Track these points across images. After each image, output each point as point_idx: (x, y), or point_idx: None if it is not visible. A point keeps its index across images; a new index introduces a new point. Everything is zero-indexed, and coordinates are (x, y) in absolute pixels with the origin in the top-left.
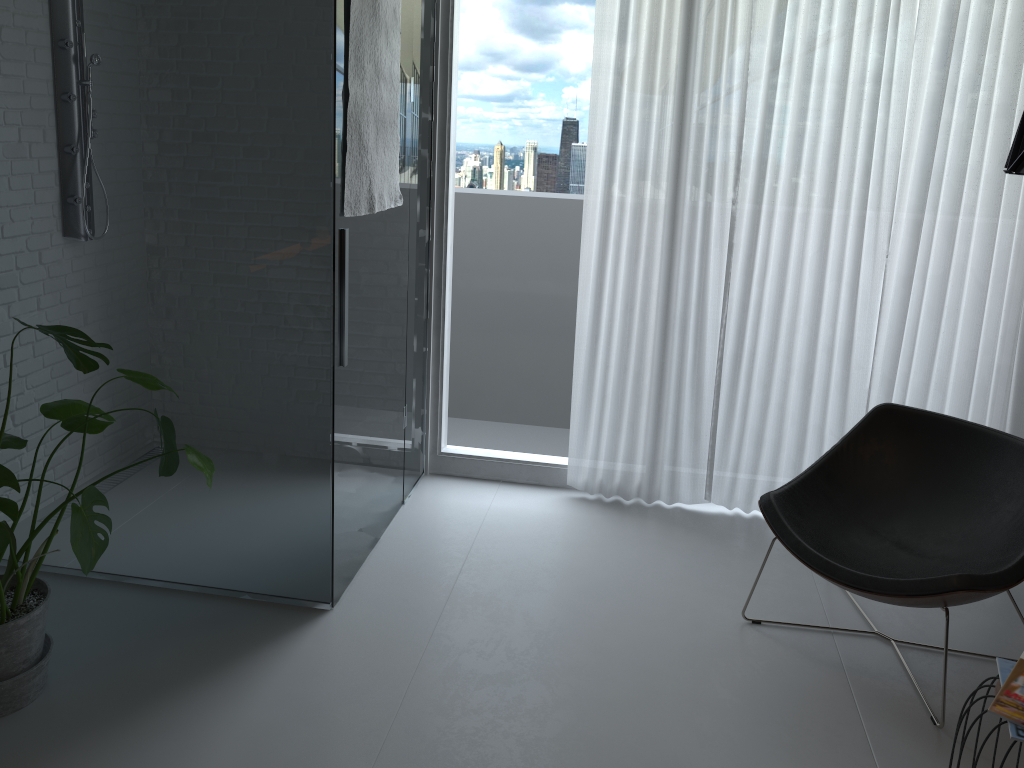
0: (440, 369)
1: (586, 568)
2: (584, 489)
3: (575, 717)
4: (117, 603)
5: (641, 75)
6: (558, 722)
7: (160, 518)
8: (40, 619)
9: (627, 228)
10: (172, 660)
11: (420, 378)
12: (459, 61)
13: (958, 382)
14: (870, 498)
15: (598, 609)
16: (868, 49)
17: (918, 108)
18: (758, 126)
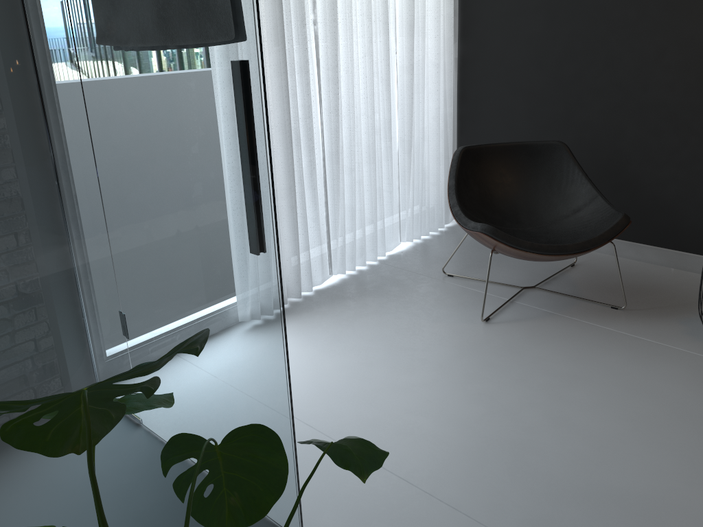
0: None
1: (364, 358)
2: None
3: (567, 437)
4: None
5: None
6: (571, 448)
7: None
8: None
9: None
10: None
11: None
12: None
13: (429, 132)
14: (484, 210)
15: (427, 374)
16: None
17: None
18: None
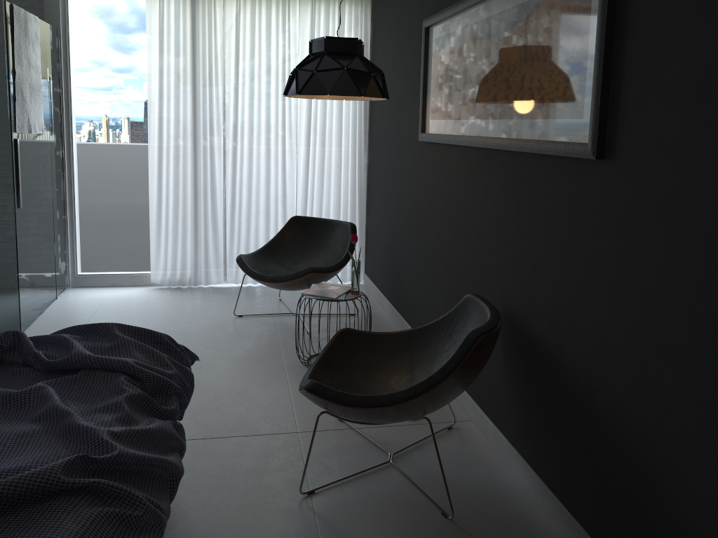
0: (74, 228)
1: (160, 309)
2: (161, 284)
3: None
4: None
5: (173, 69)
6: None
7: None
8: None
9: (172, 146)
10: None
11: (62, 231)
12: (74, 61)
13: (334, 210)
14: (289, 257)
15: (164, 320)
16: (278, 58)
17: None
18: (232, 94)
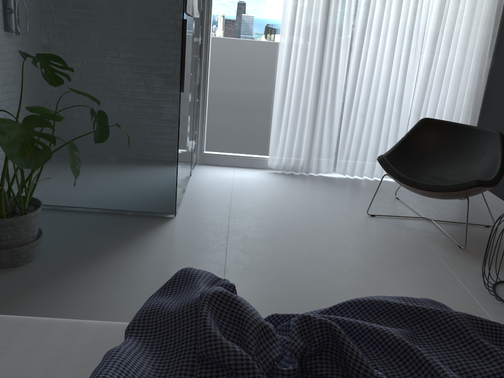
0: (204, 111)
1: (289, 198)
2: (276, 168)
3: (309, 252)
4: (61, 218)
5: None
6: (302, 255)
7: (81, 174)
8: (39, 215)
9: (301, 39)
10: (103, 239)
11: (196, 114)
12: None
13: (447, 113)
14: (420, 159)
15: (301, 213)
16: None
17: None
18: None
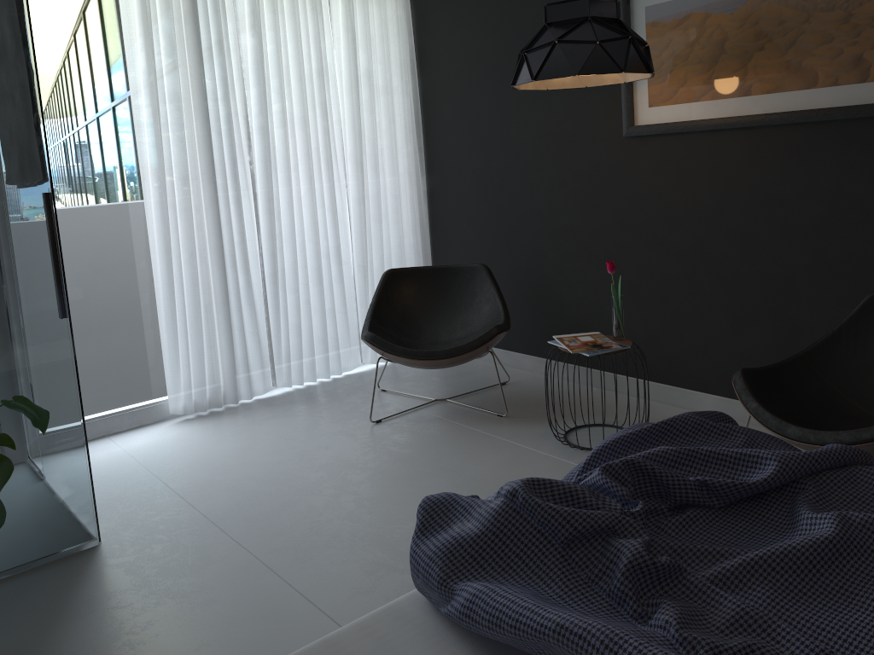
0: None
1: (249, 445)
2: (184, 413)
3: (353, 495)
4: None
5: (165, 74)
6: (348, 502)
7: None
8: None
9: (176, 194)
10: (9, 633)
11: None
12: None
13: (396, 259)
14: (403, 326)
15: (288, 456)
16: (311, 53)
17: (344, 90)
18: (253, 108)
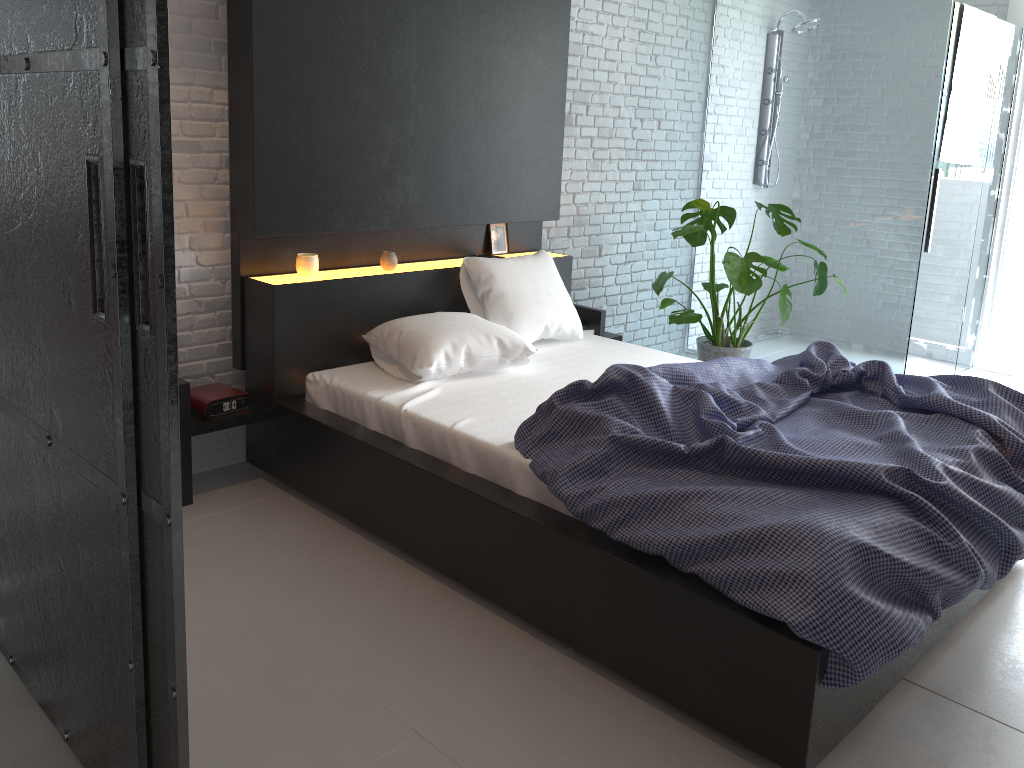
0: (995, 292)
1: None
2: None
3: None
4: None
5: None
6: None
7: (800, 336)
8: (748, 353)
9: None
10: None
11: (978, 294)
12: None
13: None
14: None
15: None
16: None
17: None
18: None
